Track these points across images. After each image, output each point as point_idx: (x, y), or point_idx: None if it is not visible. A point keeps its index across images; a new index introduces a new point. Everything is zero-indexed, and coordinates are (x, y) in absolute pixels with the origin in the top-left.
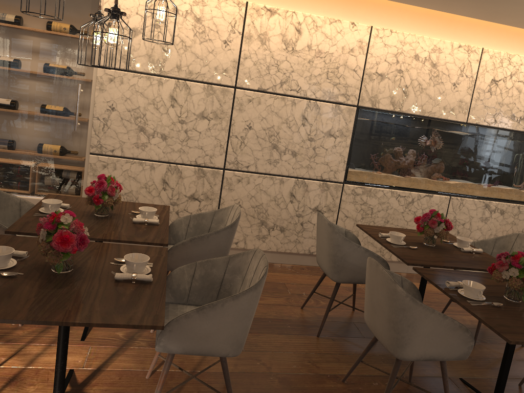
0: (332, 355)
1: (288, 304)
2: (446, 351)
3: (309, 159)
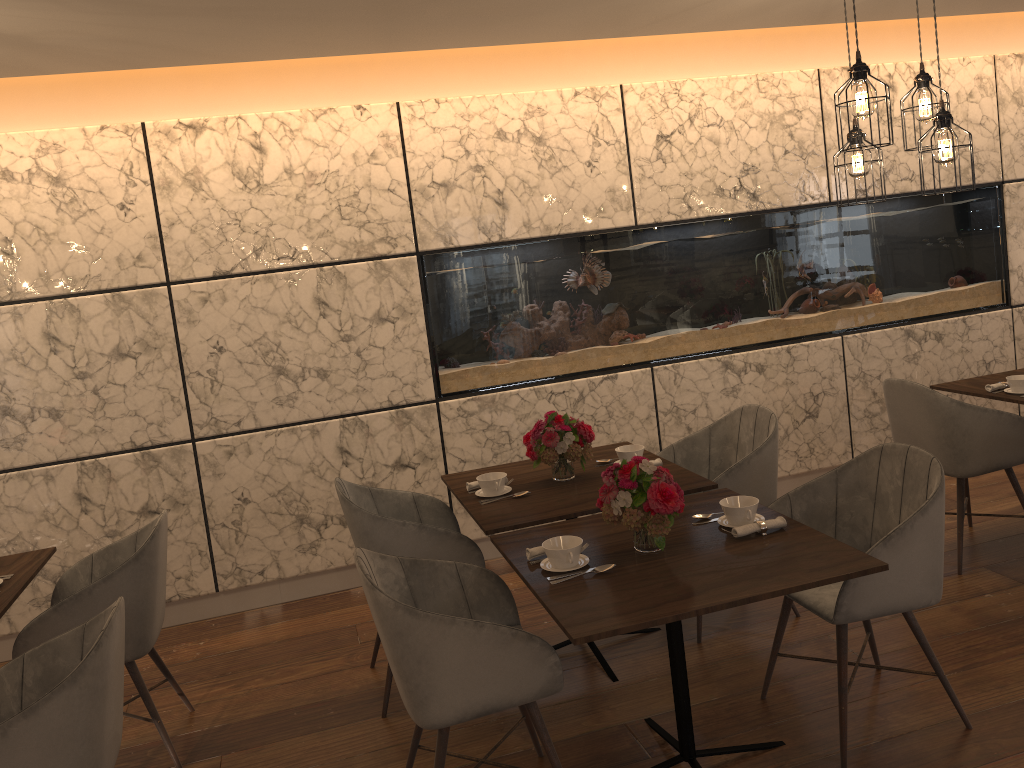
0: (400, 747)
1: (347, 667)
2: (512, 687)
3: (355, 376)
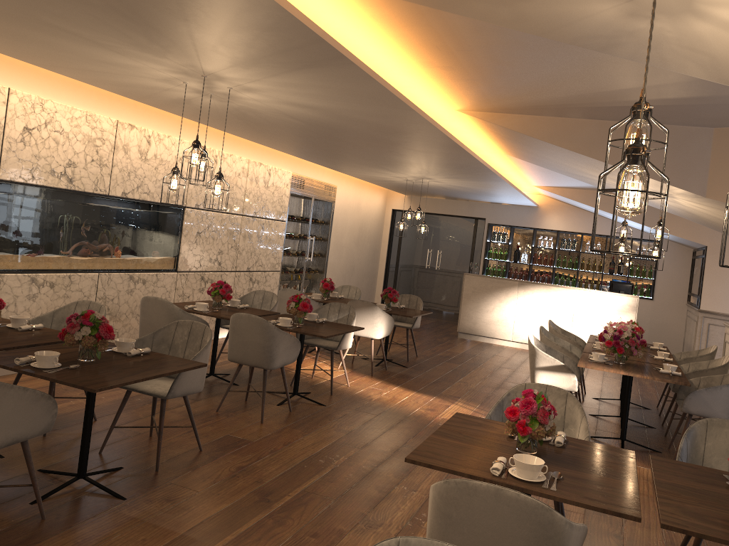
0: None
1: None
2: (30, 427)
3: None
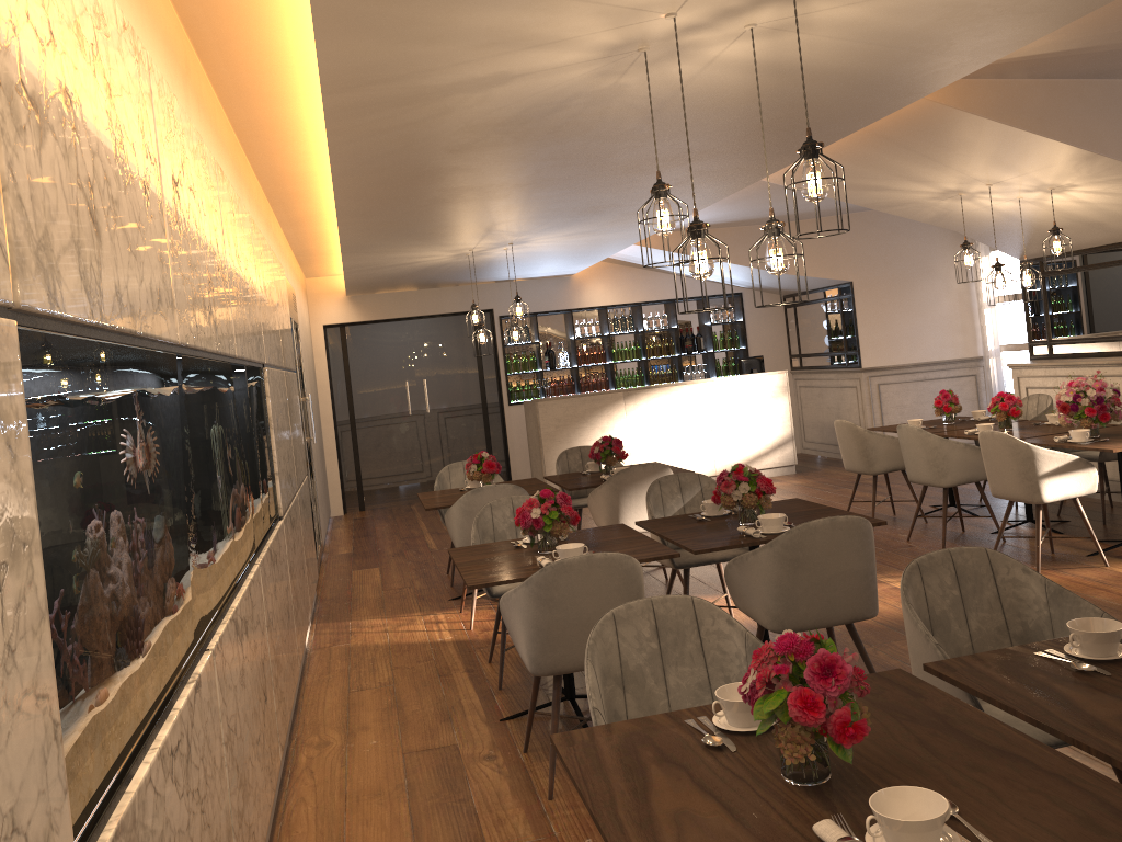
0: None
1: None
2: None
3: None
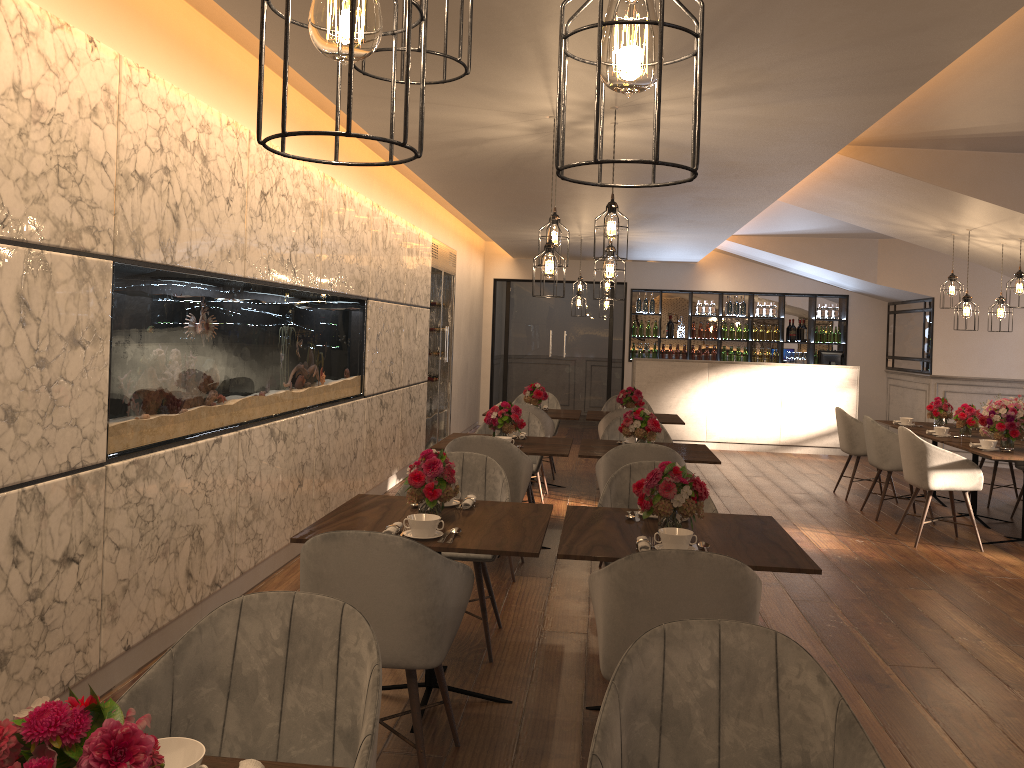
0: None
1: None
2: None
3: (42, 422)
